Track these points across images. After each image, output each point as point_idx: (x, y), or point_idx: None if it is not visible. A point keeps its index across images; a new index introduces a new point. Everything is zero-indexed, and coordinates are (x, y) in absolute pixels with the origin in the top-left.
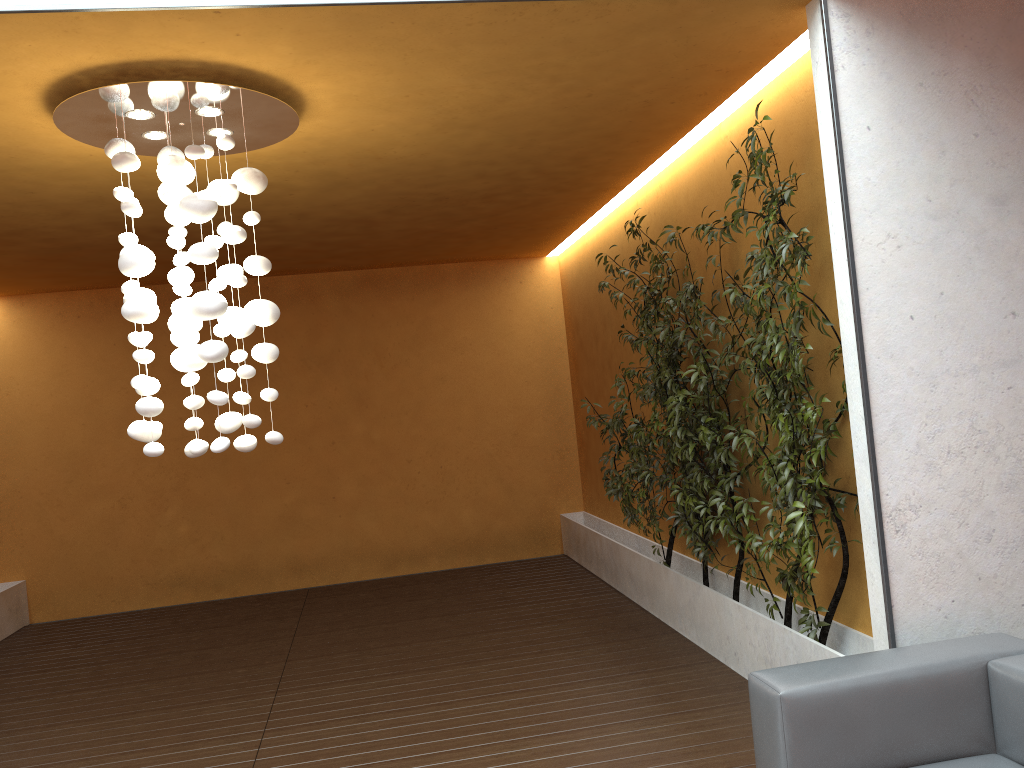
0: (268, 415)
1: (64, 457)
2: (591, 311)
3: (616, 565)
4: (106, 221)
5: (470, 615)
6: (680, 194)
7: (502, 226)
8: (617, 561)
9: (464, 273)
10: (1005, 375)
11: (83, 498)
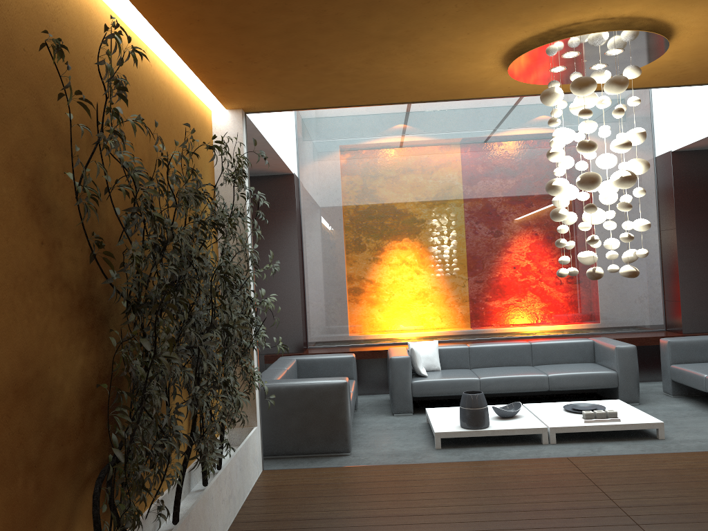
0: None
1: None
2: None
3: None
4: None
5: None
6: (94, 37)
7: None
8: None
9: None
10: None
11: None
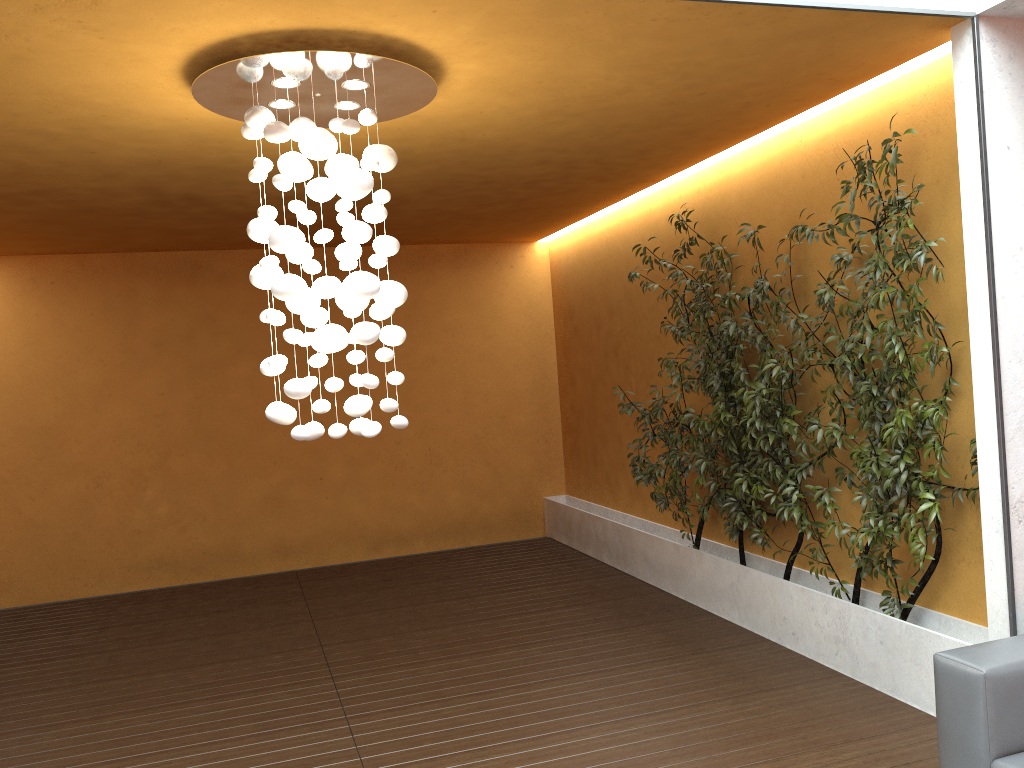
0: (255, 393)
1: (34, 432)
2: (593, 299)
3: (625, 548)
4: (143, 186)
5: (489, 598)
6: (731, 192)
7: (521, 211)
8: (627, 544)
9: (457, 255)
10: None
11: (55, 476)
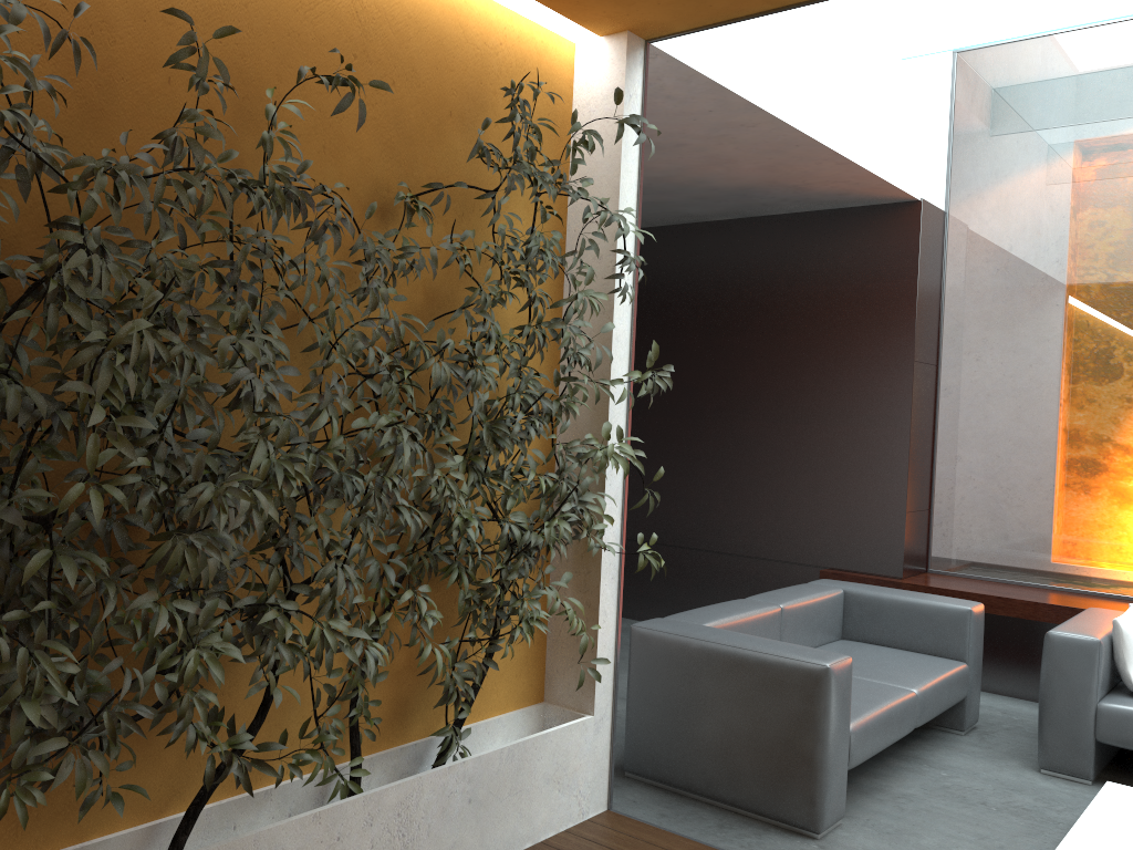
0: None
1: None
2: None
3: None
4: None
5: None
6: None
7: None
8: None
9: None
10: None
11: None
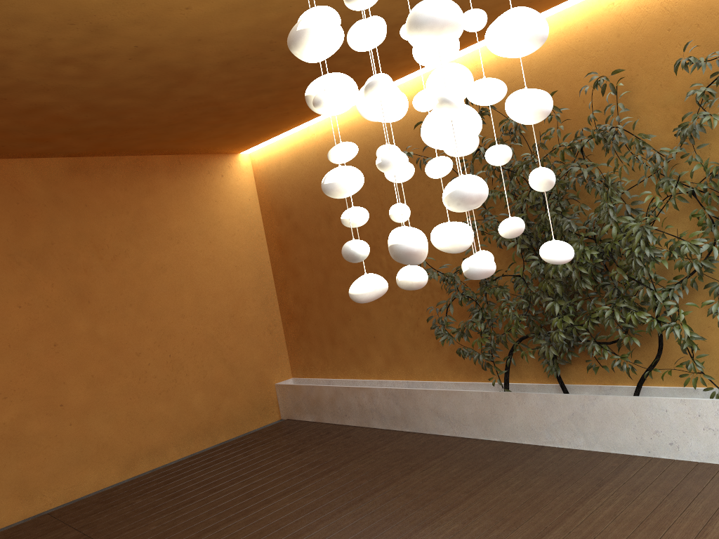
0: None
1: None
2: (319, 194)
3: (405, 409)
4: None
5: (315, 485)
6: (515, 65)
7: (274, 105)
8: (408, 405)
9: (172, 165)
10: None
11: None
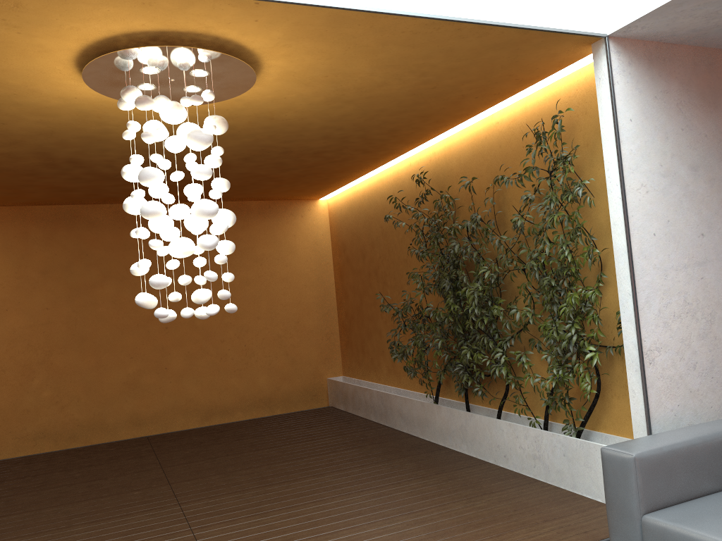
0: (117, 307)
1: None
2: (359, 237)
3: (386, 408)
4: (39, 151)
5: (291, 446)
6: (452, 158)
7: (309, 175)
8: (387, 405)
9: (263, 208)
10: (699, 270)
11: None
